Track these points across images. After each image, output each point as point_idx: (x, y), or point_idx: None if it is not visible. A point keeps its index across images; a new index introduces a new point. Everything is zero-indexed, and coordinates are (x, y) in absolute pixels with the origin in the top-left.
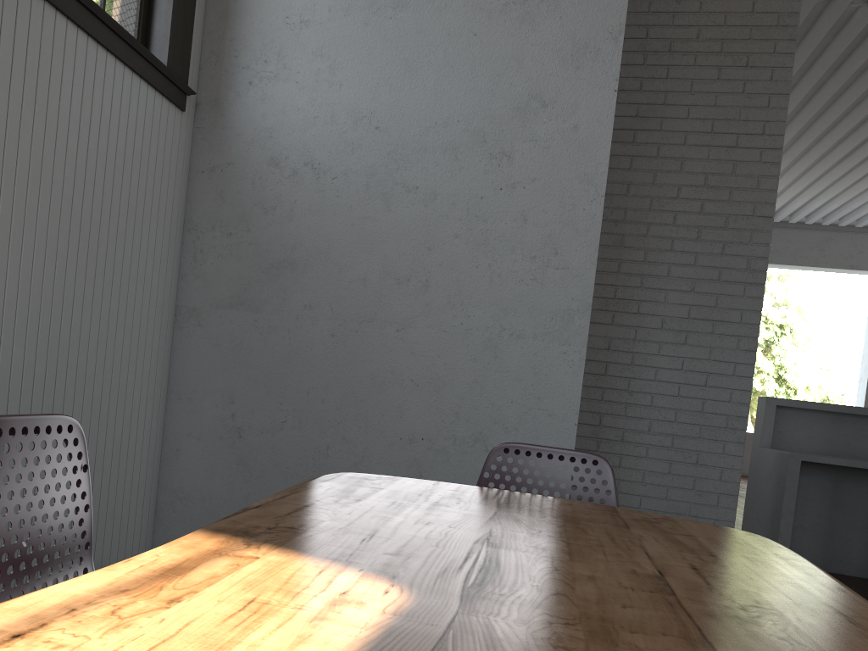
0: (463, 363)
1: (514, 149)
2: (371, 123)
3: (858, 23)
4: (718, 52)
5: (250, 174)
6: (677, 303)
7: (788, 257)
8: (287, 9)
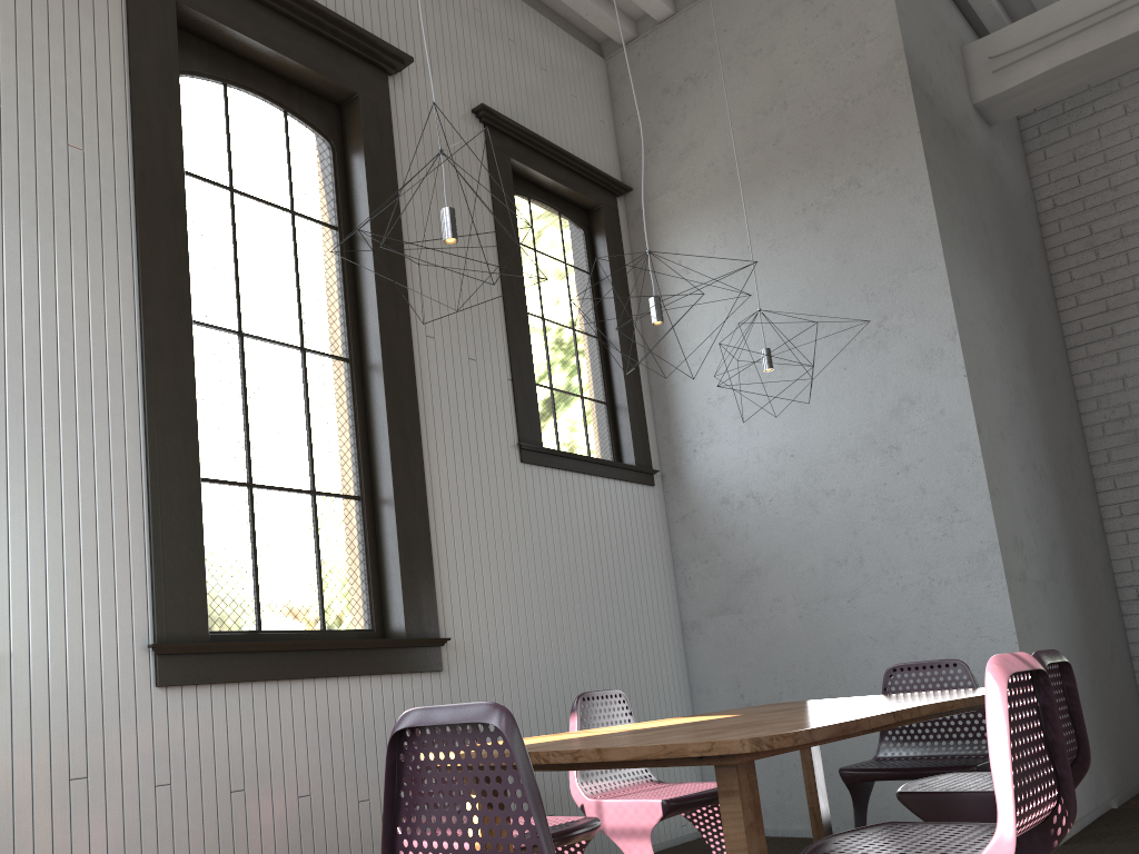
0: (907, 614)
1: (899, 441)
2: (786, 453)
3: None
4: None
5: (710, 513)
6: None
7: None
8: (707, 393)
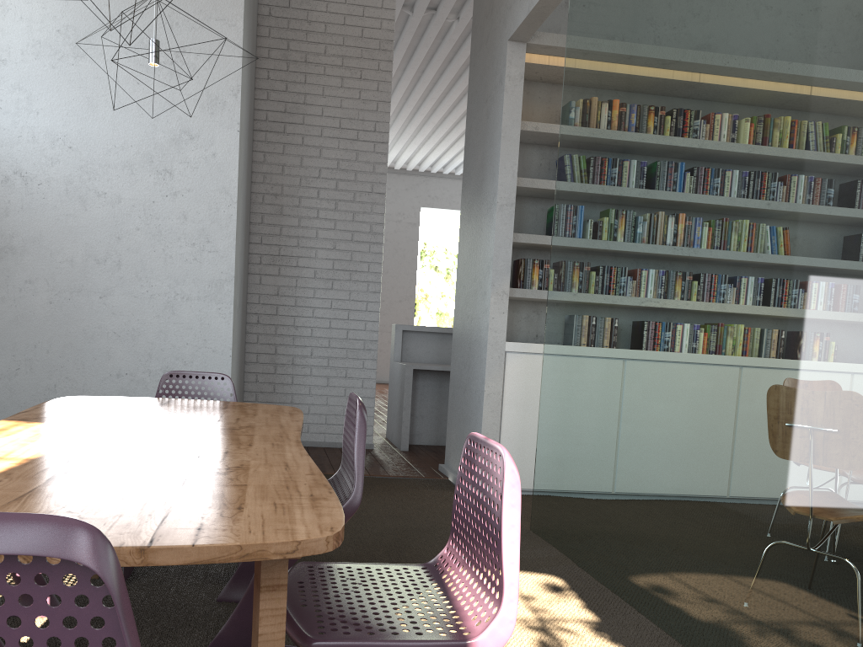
0: (151, 318)
1: (174, 168)
2: (65, 143)
3: (455, 33)
4: (340, 66)
5: None
6: (325, 258)
7: (445, 202)
8: None
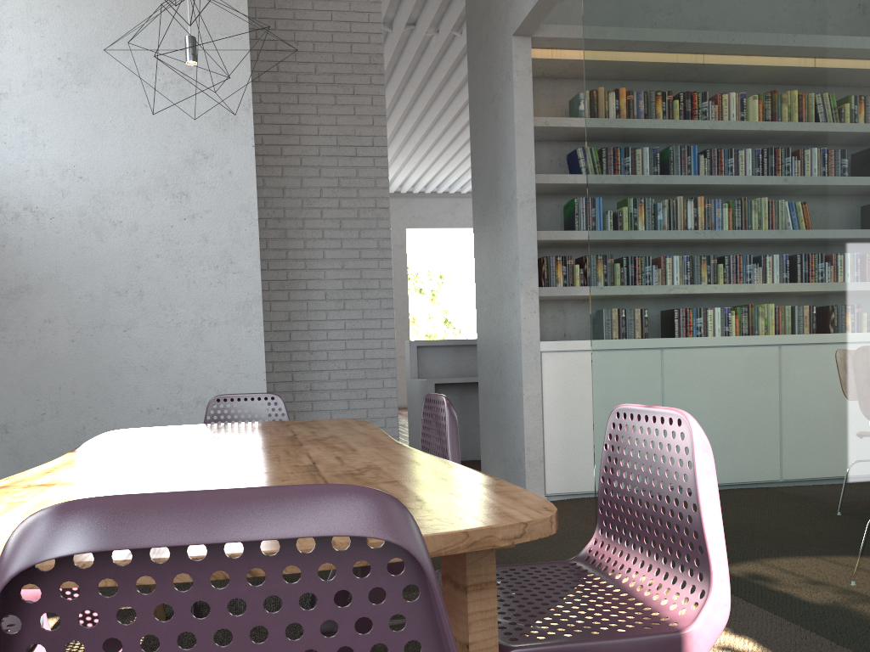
0: (179, 348)
1: (190, 190)
2: (75, 174)
3: (435, 46)
4: (332, 84)
5: None
6: (334, 278)
7: (430, 221)
8: None
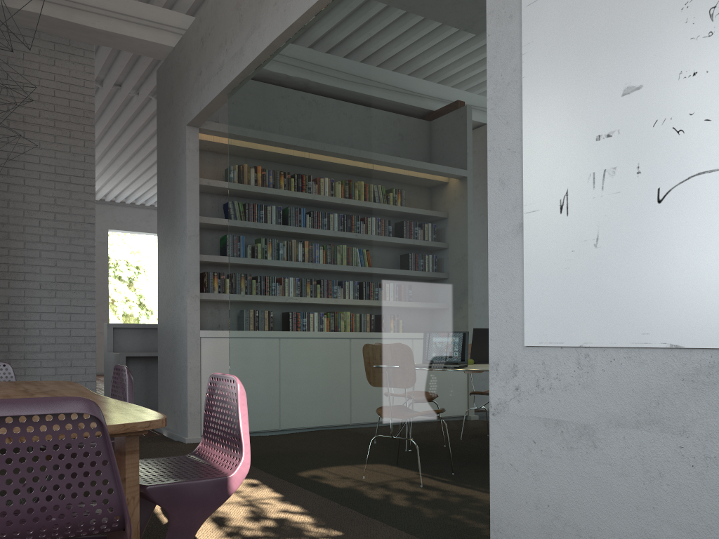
0: None
1: None
2: None
3: (135, 103)
4: (53, 127)
5: None
6: (48, 273)
7: (129, 225)
8: None
